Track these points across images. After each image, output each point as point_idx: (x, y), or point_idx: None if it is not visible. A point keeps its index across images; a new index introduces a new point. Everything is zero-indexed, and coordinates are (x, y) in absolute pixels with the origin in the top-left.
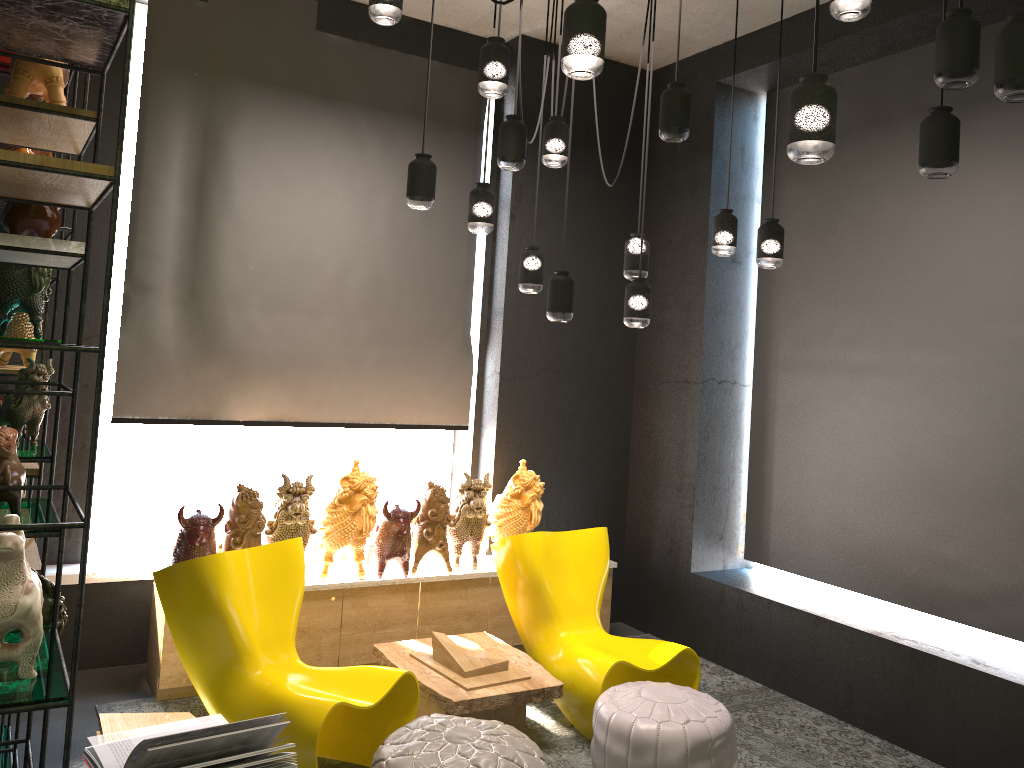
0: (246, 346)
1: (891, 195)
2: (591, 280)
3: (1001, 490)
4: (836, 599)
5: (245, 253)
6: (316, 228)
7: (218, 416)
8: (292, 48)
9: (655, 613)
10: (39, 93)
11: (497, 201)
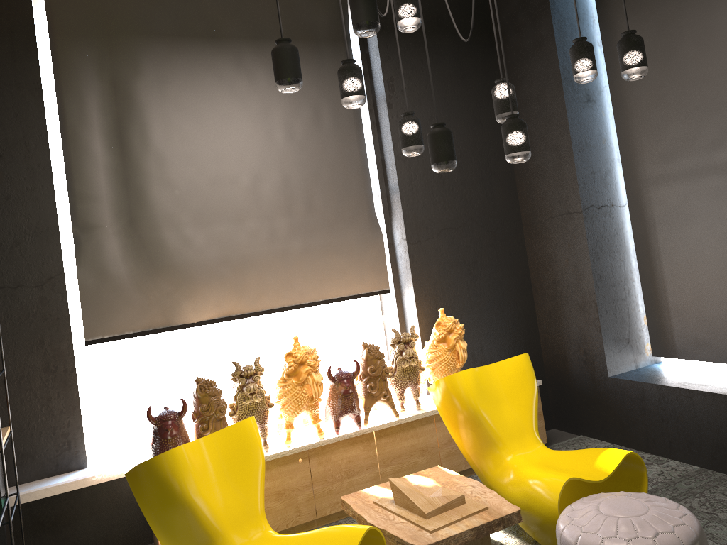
0: (186, 259)
1: None
2: (468, 146)
3: None
4: None
5: (169, 181)
6: (225, 149)
7: (175, 322)
8: (173, 2)
9: (583, 417)
10: None
11: (374, 96)
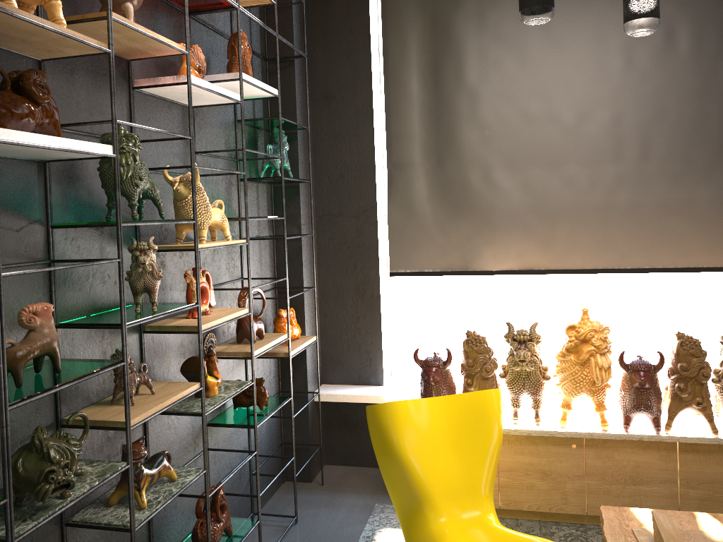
0: (489, 204)
1: None
2: None
3: None
4: None
5: (479, 120)
6: (545, 83)
7: (473, 267)
8: None
9: None
10: (34, 3)
11: None
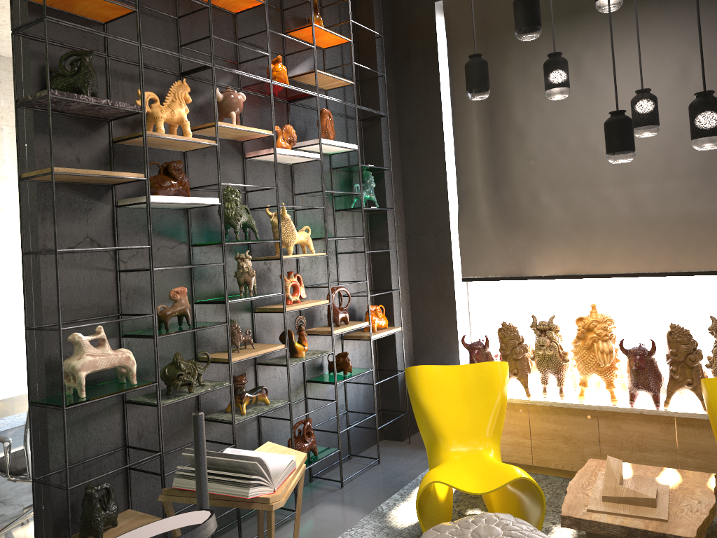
0: (536, 221)
1: None
2: None
3: None
4: None
5: (526, 153)
6: (579, 119)
7: (526, 273)
8: None
9: None
10: (175, 124)
11: None
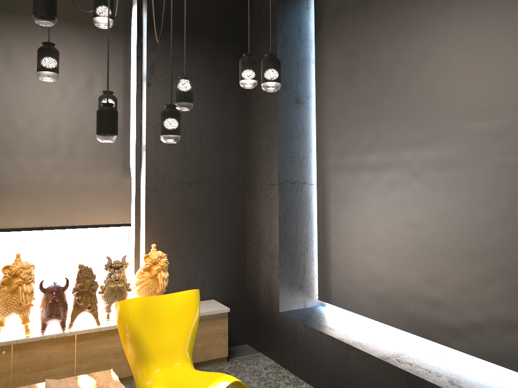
0: None
1: (386, 43)
2: (210, 123)
3: (468, 247)
4: (370, 328)
5: None
6: (5, 98)
7: None
8: None
9: (263, 339)
10: None
11: (142, 75)
